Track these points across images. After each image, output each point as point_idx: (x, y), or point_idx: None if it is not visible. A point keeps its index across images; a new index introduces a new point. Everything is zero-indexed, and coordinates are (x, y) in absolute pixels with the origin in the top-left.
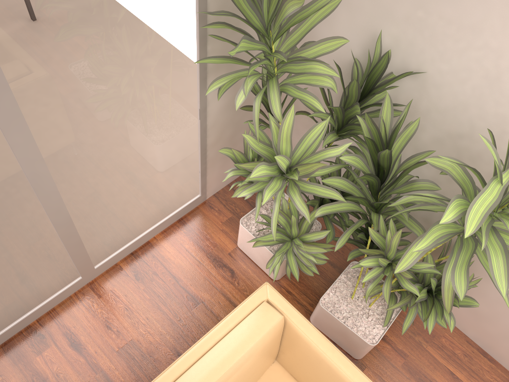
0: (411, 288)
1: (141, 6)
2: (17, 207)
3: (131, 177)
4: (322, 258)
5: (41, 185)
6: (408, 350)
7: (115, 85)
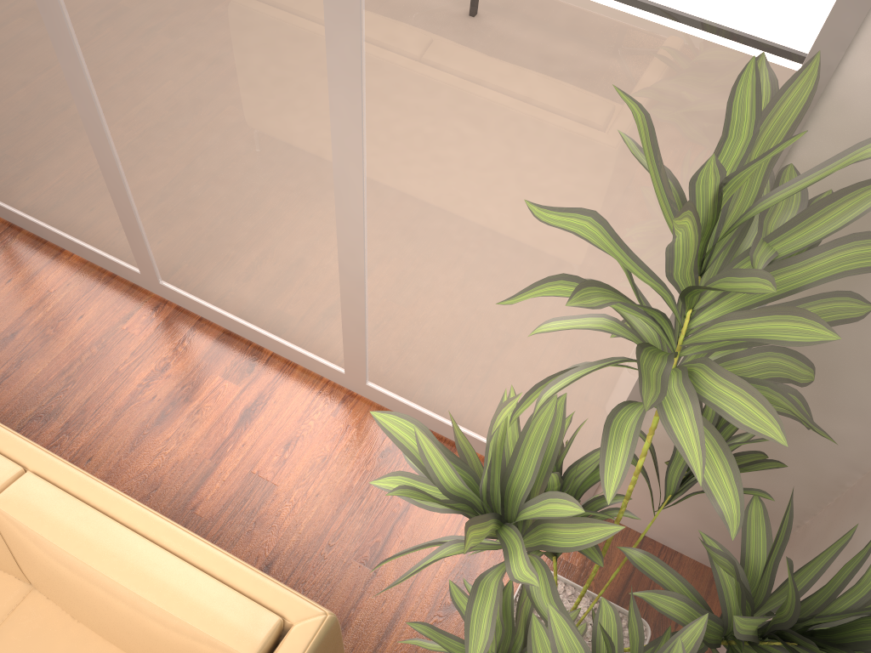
0: None
1: (623, 80)
2: (307, 191)
3: (475, 326)
4: None
5: (345, 195)
6: None
7: (513, 165)
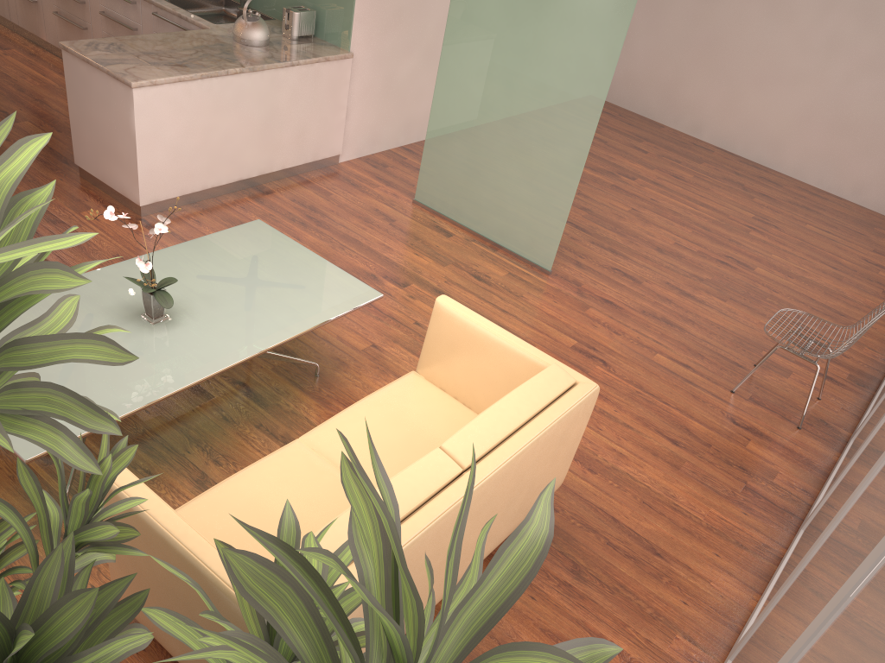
0: (47, 503)
1: None
2: None
3: None
4: None
5: None
6: None
7: None
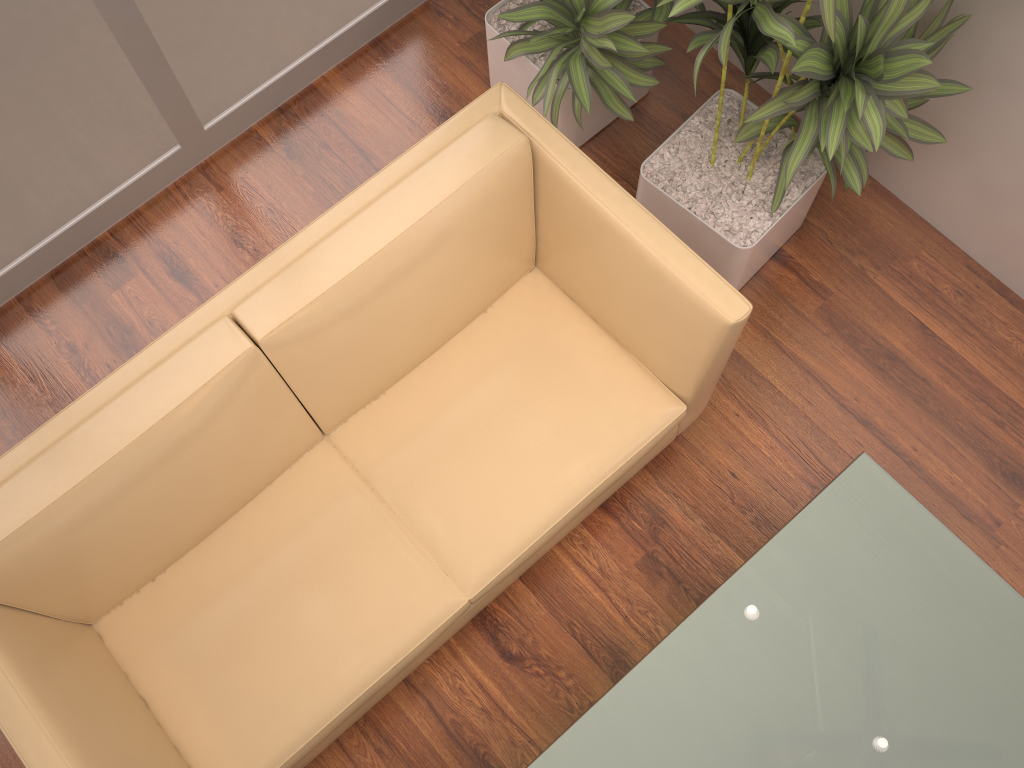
0: (780, 32)
1: None
2: None
3: None
4: (636, 52)
5: None
6: (834, 284)
7: None
